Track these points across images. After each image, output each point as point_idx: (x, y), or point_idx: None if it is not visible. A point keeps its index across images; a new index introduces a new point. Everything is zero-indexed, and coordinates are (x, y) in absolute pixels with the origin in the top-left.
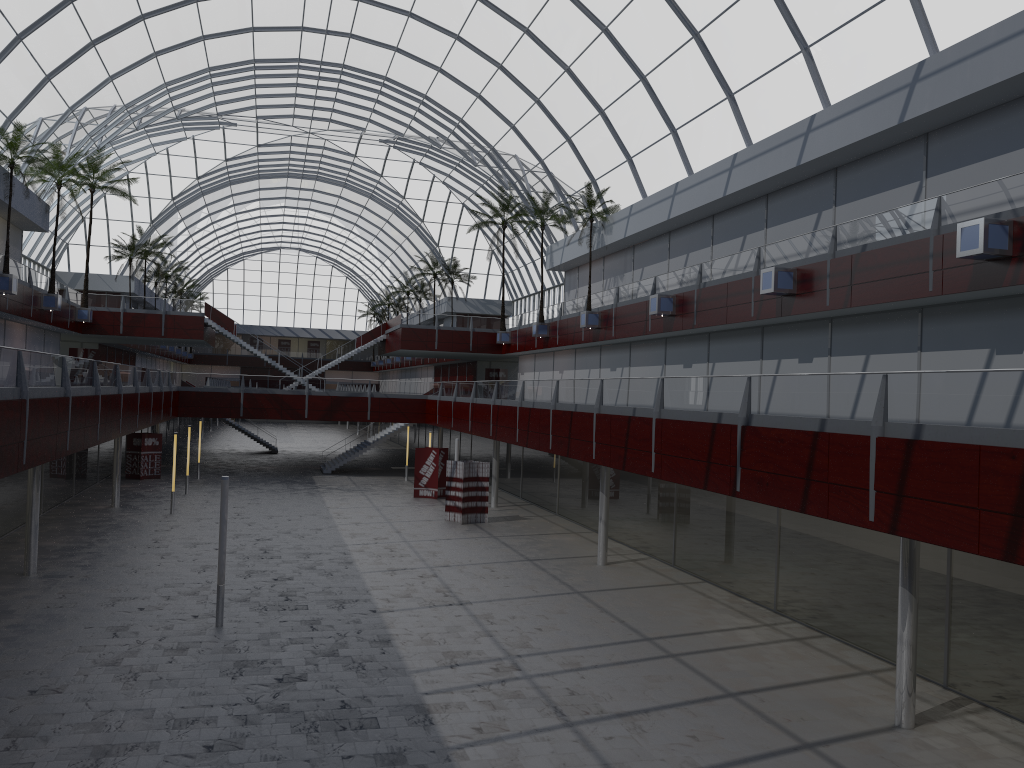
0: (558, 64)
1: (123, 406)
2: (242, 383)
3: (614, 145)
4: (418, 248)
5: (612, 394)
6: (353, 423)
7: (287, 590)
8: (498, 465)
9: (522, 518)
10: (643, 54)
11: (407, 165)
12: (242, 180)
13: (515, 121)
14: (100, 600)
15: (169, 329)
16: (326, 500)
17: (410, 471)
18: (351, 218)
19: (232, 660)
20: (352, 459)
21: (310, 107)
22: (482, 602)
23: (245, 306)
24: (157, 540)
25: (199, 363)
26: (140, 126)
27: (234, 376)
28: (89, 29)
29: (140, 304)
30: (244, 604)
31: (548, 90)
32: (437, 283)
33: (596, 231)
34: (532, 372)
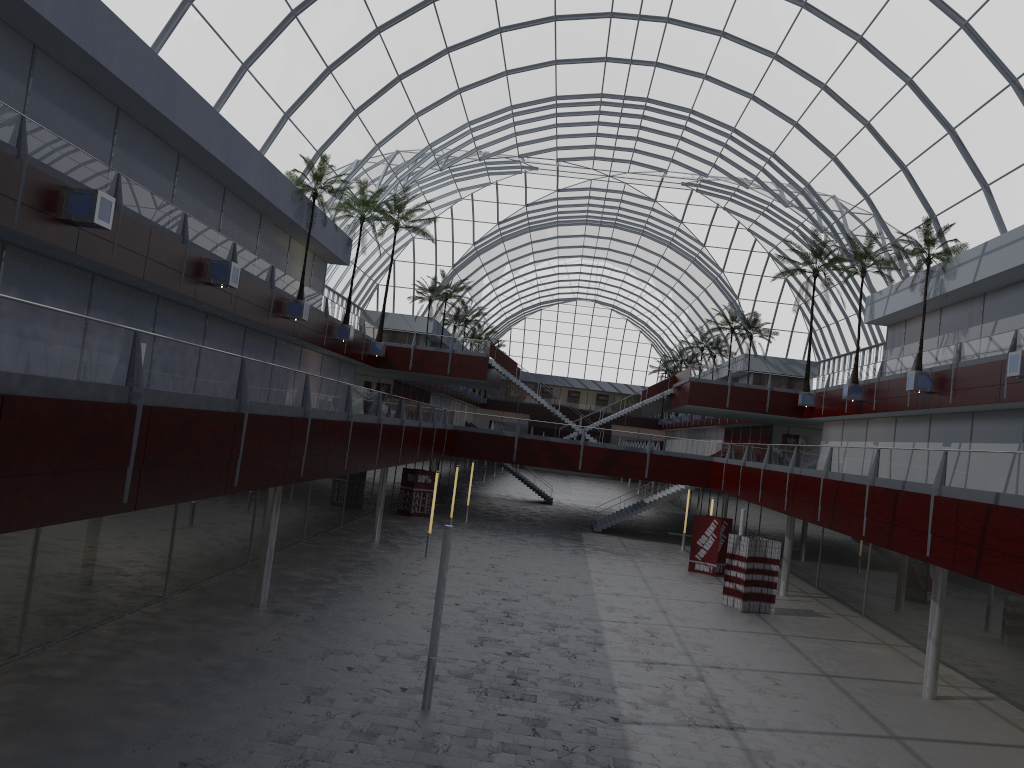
0: (897, 76)
1: (382, 437)
2: (517, 427)
3: (965, 171)
4: (716, 301)
5: (961, 472)
6: (635, 481)
7: (518, 670)
8: (791, 546)
9: (818, 614)
10: (1017, 50)
11: (709, 210)
12: (541, 227)
13: (837, 151)
14: (312, 649)
15: (454, 368)
16: (589, 562)
17: (688, 539)
18: (647, 268)
19: (423, 763)
20: (627, 519)
21: (611, 147)
22: (760, 730)
23: (539, 355)
24: (400, 585)
25: (491, 408)
26: (443, 167)
27: (510, 419)
28: (395, 63)
29: (430, 341)
30: (463, 682)
31: (882, 110)
32: (734, 339)
33: (933, 276)
34: (838, 441)
